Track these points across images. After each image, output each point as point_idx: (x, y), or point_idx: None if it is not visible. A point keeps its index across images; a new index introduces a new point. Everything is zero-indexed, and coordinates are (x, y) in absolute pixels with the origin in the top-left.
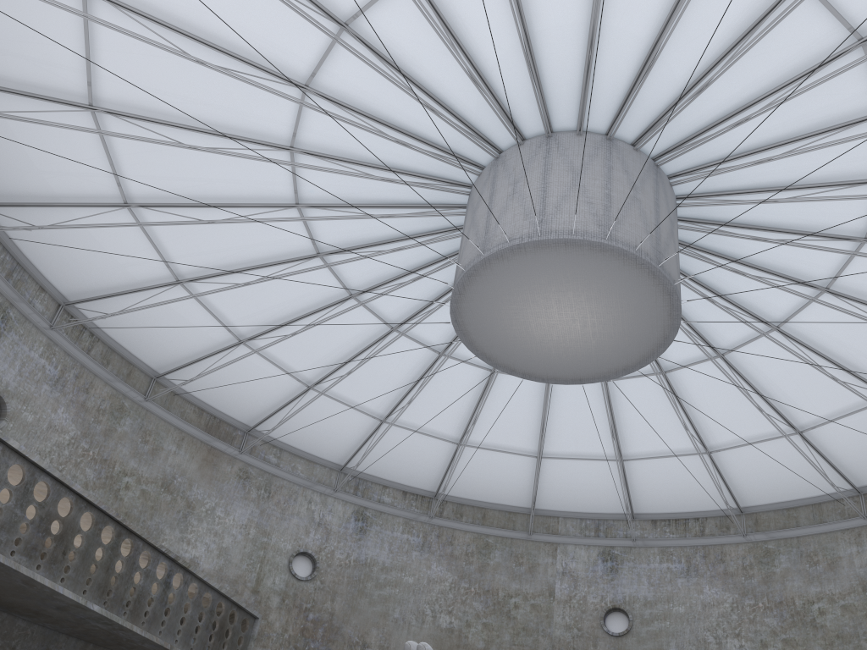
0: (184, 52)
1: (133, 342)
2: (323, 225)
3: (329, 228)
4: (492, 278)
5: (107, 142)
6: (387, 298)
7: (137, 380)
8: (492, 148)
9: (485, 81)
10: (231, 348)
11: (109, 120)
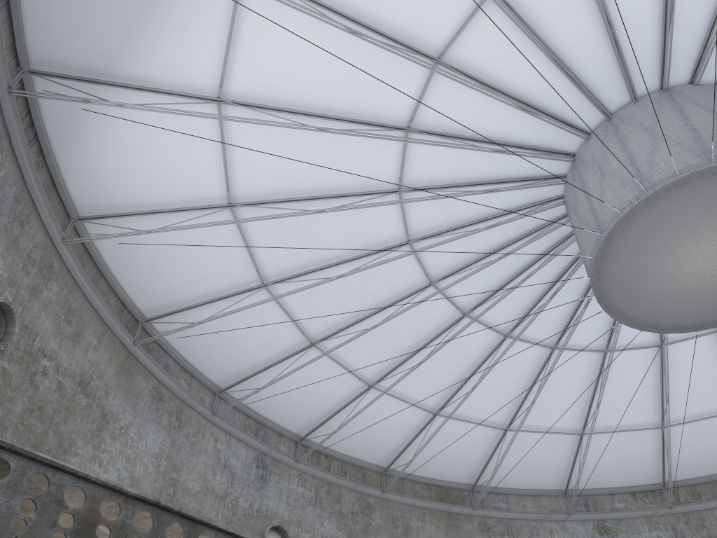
0: (307, 210)
1: (357, 449)
2: (458, 289)
3: (463, 289)
4: (621, 251)
5: (282, 305)
6: (535, 324)
7: (371, 479)
8: (565, 156)
9: (534, 106)
10: (430, 422)
11: (278, 288)
